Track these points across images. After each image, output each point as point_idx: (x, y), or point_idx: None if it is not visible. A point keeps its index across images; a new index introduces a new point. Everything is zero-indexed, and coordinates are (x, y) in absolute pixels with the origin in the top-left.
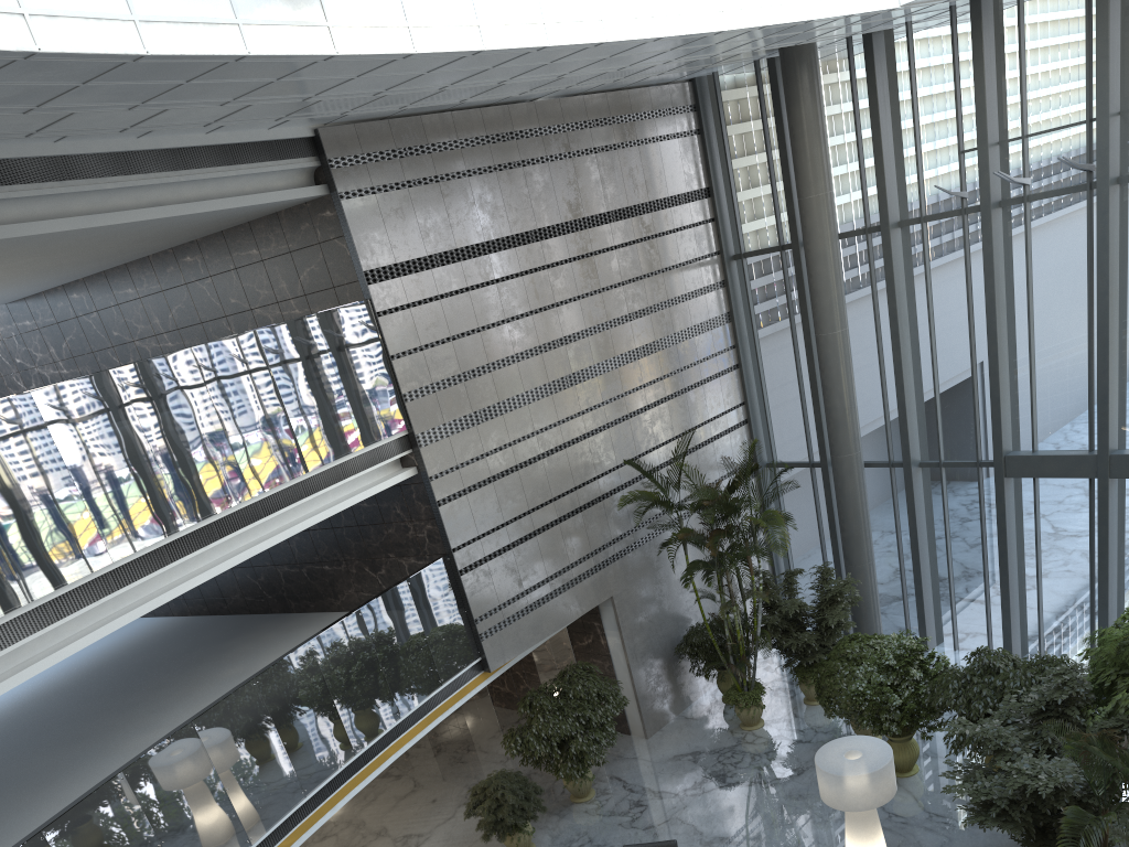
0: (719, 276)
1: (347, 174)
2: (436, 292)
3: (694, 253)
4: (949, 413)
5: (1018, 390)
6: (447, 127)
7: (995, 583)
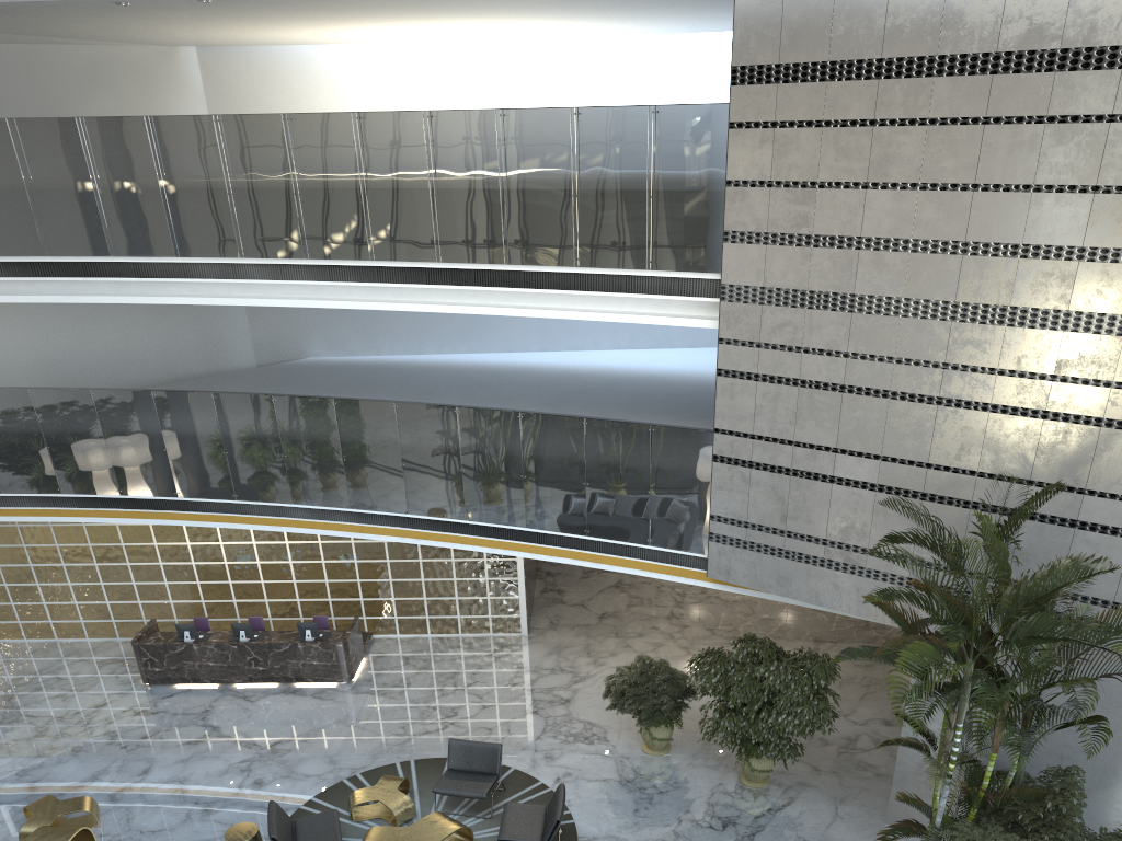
0: None
1: None
2: (819, 116)
3: None
4: None
5: None
6: None
7: None
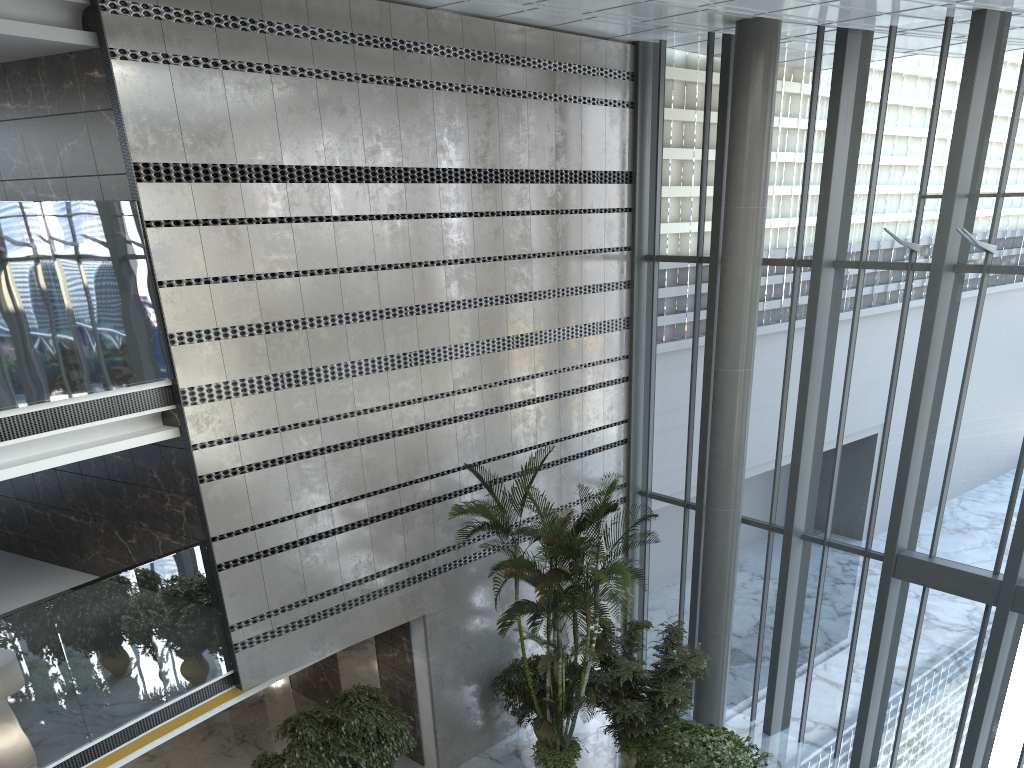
0: (625, 275)
1: (128, 27)
2: (242, 214)
3: (600, 242)
4: (846, 489)
5: (927, 485)
6: (295, 6)
7: (856, 685)
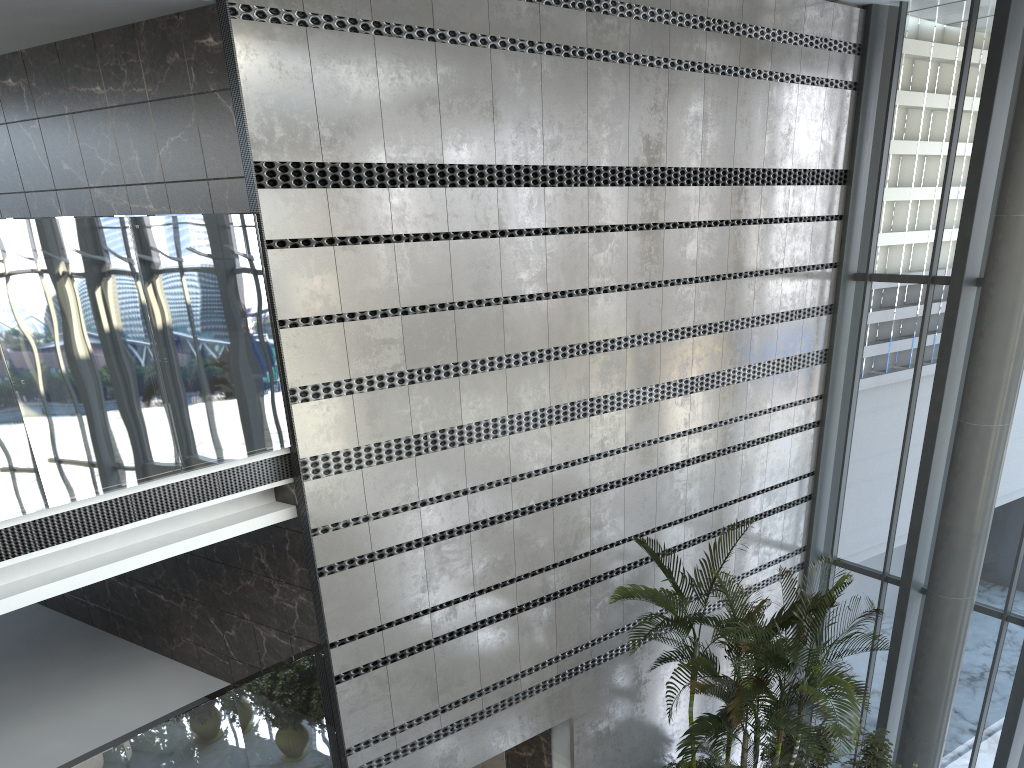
0: (828, 297)
1: None
2: (388, 229)
3: (804, 258)
4: None
5: None
6: None
7: None
